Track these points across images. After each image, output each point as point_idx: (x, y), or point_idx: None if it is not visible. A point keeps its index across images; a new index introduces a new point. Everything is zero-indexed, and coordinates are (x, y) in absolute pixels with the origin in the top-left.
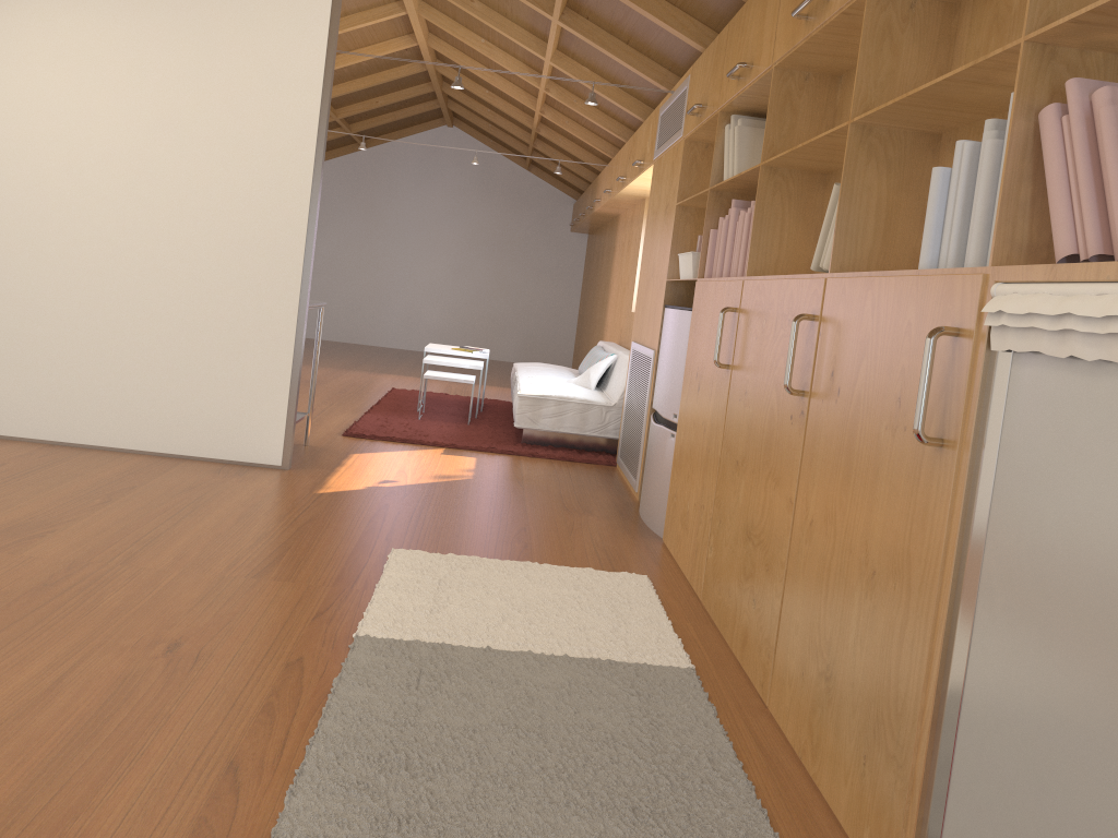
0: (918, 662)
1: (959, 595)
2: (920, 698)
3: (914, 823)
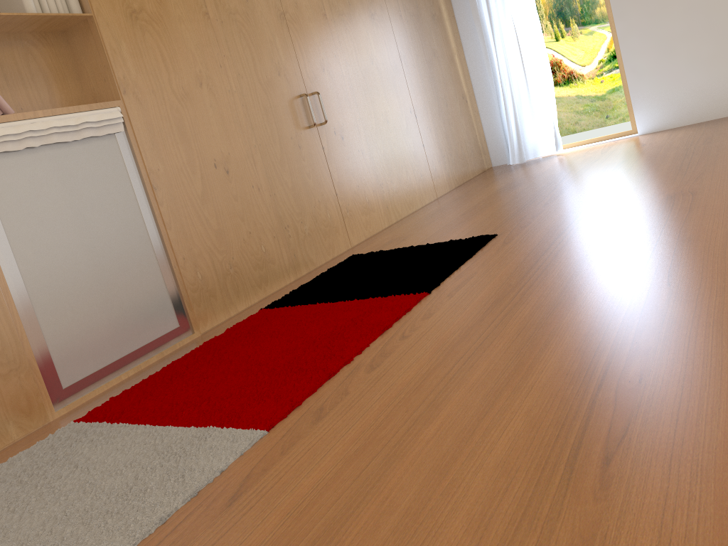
0: (3, 316)
1: (5, 271)
2: (15, 327)
3: (41, 376)
